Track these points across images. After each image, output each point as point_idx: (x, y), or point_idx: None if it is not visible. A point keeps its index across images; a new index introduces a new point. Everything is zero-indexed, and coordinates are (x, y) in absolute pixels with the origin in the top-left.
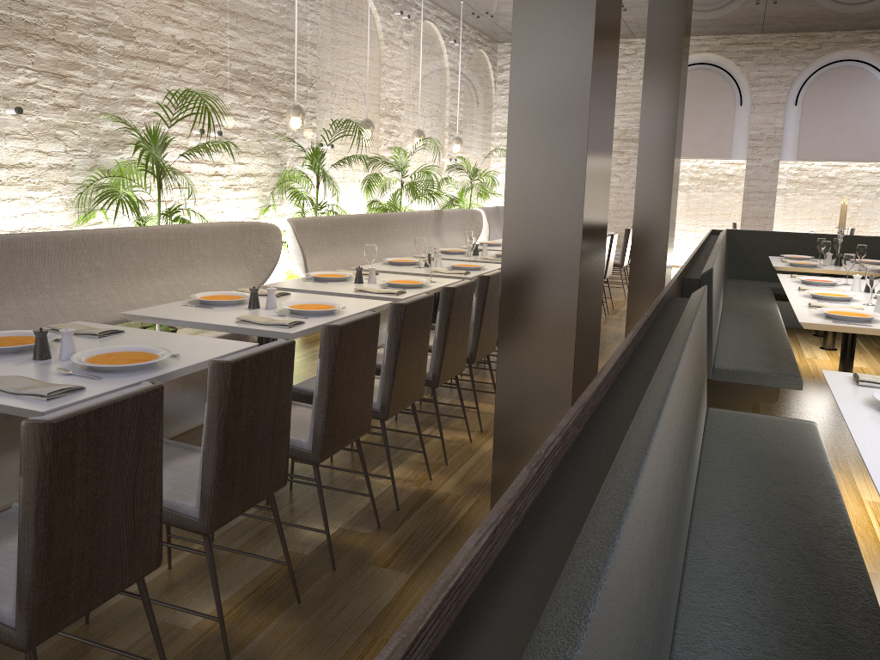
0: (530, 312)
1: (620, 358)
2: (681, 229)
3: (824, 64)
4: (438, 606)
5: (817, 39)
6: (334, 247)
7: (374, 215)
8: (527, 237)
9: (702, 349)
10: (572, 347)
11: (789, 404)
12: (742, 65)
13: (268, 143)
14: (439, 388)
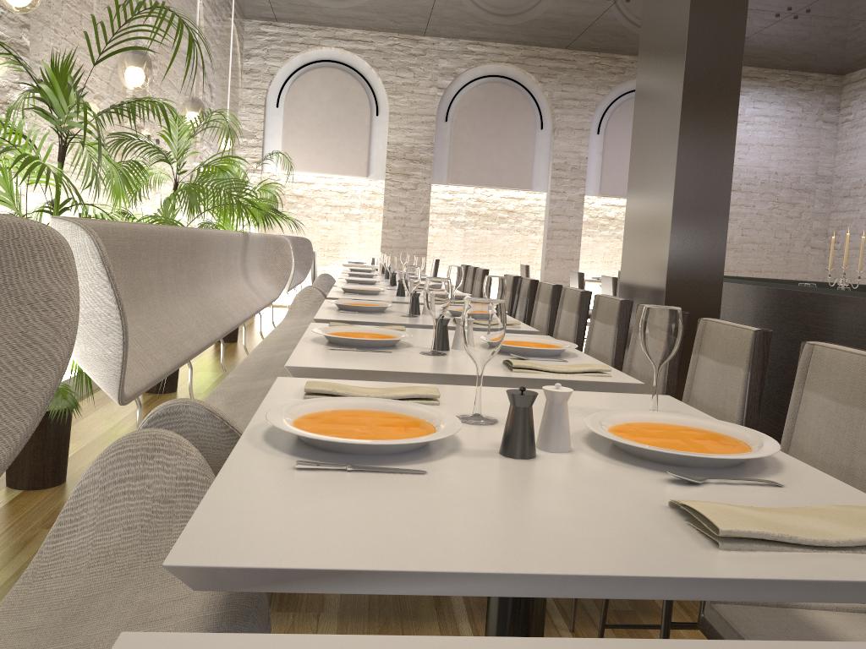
0: None
1: None
2: None
3: (625, 92)
4: None
5: (621, 63)
6: (137, 300)
7: (188, 230)
8: None
9: None
10: None
11: None
12: (545, 83)
13: None
14: None
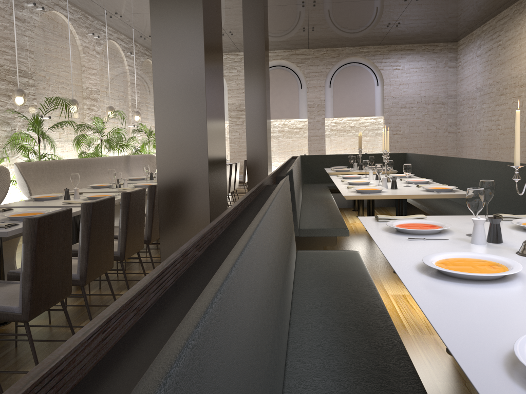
0: (179, 199)
1: (232, 211)
2: (277, 160)
3: (342, 65)
4: (23, 393)
5: (337, 51)
6: (53, 181)
7: (81, 159)
8: (172, 150)
9: (289, 212)
10: (208, 219)
11: (343, 248)
12: (300, 66)
13: (0, 115)
14: (131, 265)
